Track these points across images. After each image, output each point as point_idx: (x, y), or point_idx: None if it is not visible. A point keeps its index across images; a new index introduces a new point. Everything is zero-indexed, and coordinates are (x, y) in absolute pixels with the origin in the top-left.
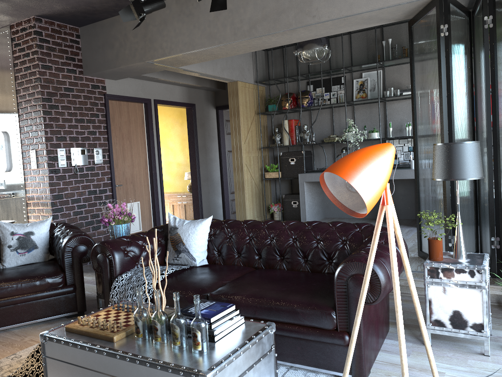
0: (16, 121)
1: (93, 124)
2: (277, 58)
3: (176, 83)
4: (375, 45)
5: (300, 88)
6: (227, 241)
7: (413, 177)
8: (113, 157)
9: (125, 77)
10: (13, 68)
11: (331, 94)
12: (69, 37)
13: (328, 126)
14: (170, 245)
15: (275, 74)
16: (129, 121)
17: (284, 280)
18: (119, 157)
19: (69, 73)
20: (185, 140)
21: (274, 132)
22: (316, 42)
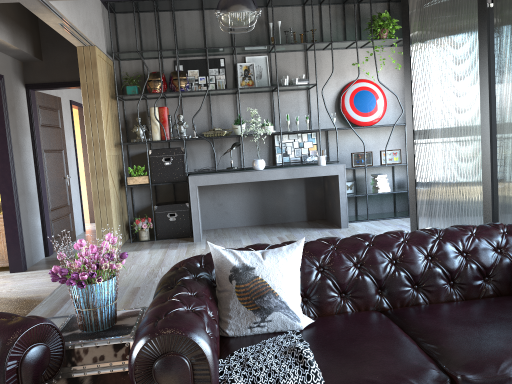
0: None
1: None
2: (130, 25)
3: None
4: (258, 26)
5: (165, 67)
6: (320, 277)
7: (327, 174)
8: None
9: None
10: None
11: (207, 79)
12: None
13: (204, 118)
14: (237, 301)
15: (127, 47)
16: None
17: (501, 320)
18: None
19: None
20: None
21: (127, 123)
22: (249, 4)
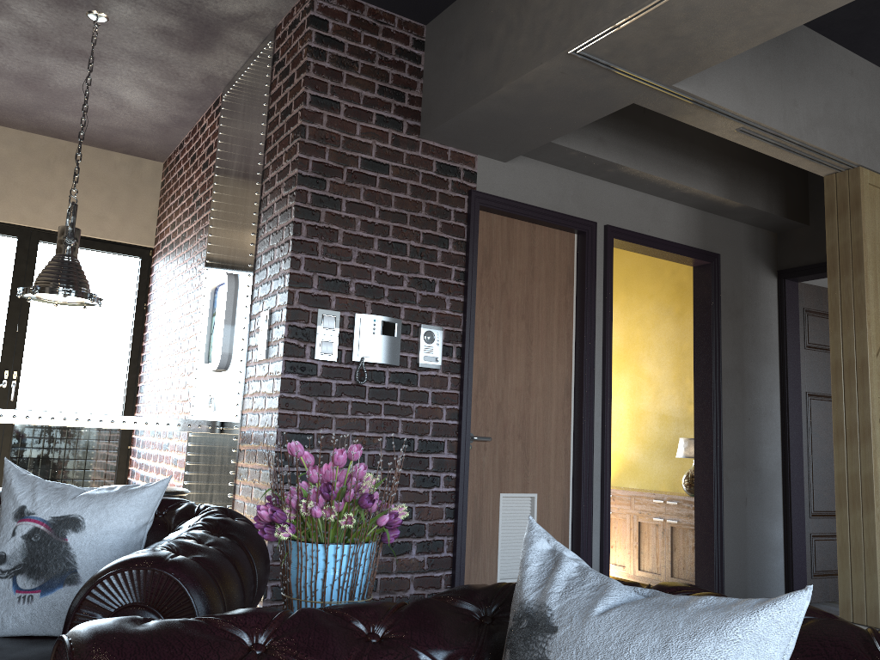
0: (252, 245)
1: (428, 263)
2: None
3: (670, 191)
4: None
5: None
6: None
7: None
8: (475, 359)
9: (526, 148)
10: (265, 122)
11: None
12: (396, 42)
13: None
14: None
15: None
16: (532, 272)
17: None
18: (493, 362)
19: (382, 127)
20: (686, 357)
21: None
22: None
